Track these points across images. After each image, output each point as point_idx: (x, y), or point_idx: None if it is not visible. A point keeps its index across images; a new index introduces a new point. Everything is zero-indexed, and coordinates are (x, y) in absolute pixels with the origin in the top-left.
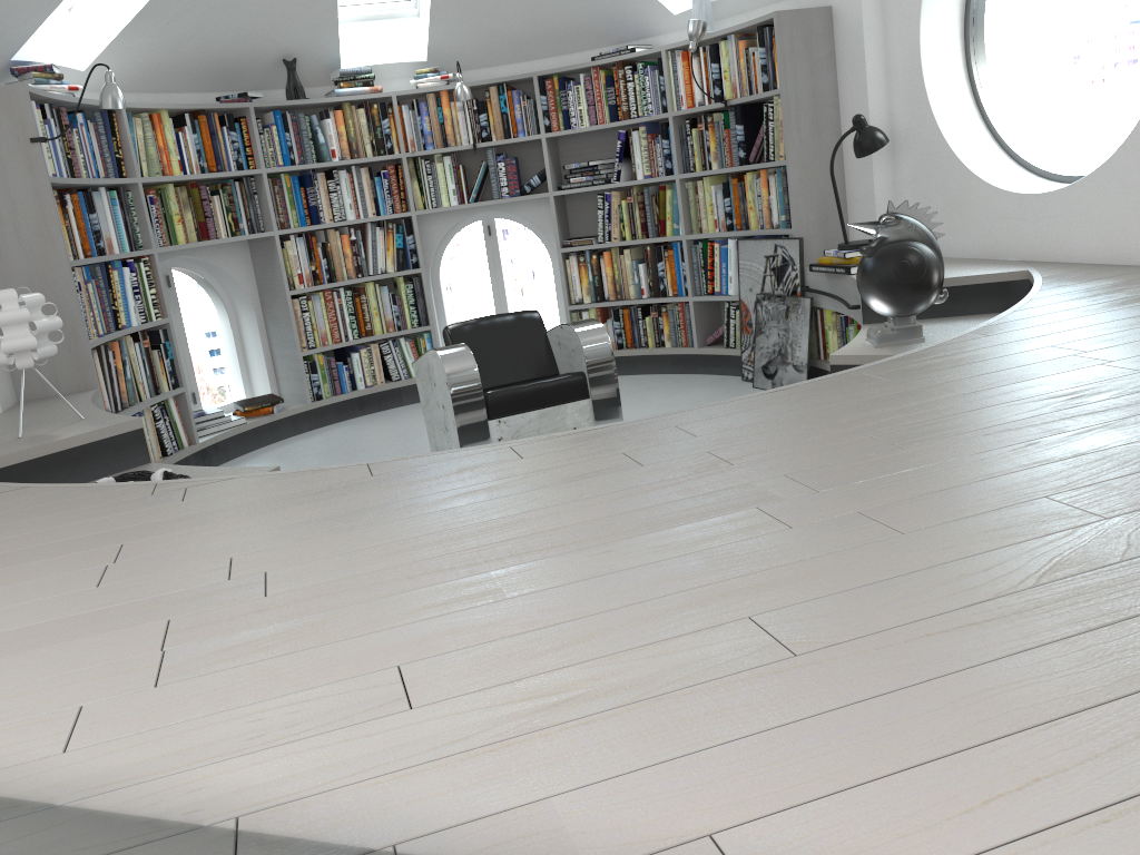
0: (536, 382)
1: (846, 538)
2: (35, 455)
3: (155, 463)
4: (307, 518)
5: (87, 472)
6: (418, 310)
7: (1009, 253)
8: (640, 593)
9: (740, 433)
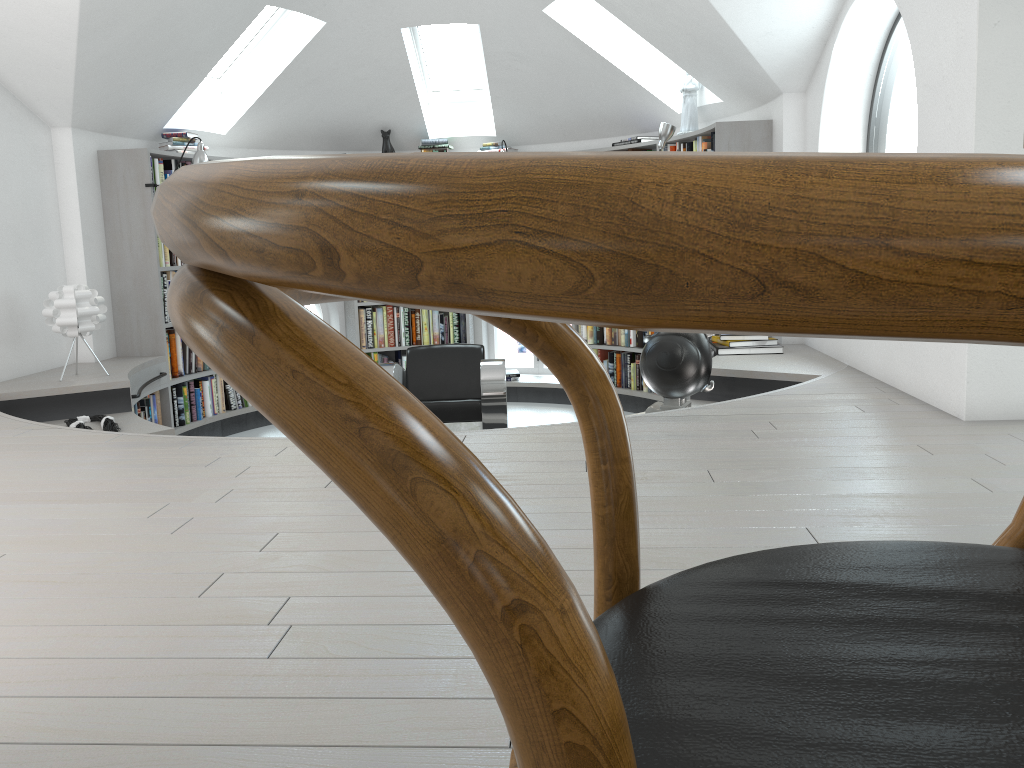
0: (440, 401)
1: (146, 529)
2: (50, 394)
3: (132, 412)
4: (24, 458)
5: (85, 410)
6: (460, 329)
7: (845, 357)
8: (8, 532)
9: (295, 459)
